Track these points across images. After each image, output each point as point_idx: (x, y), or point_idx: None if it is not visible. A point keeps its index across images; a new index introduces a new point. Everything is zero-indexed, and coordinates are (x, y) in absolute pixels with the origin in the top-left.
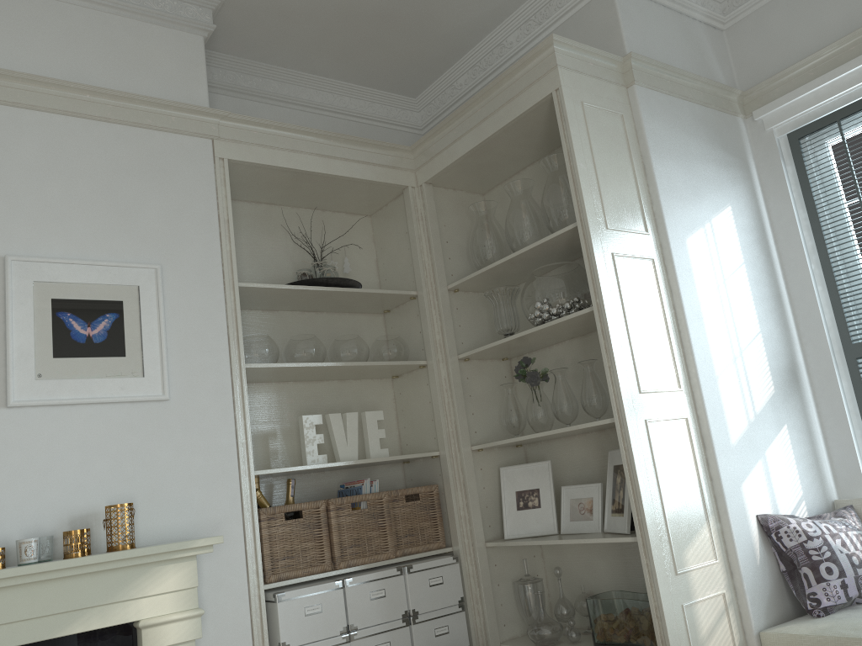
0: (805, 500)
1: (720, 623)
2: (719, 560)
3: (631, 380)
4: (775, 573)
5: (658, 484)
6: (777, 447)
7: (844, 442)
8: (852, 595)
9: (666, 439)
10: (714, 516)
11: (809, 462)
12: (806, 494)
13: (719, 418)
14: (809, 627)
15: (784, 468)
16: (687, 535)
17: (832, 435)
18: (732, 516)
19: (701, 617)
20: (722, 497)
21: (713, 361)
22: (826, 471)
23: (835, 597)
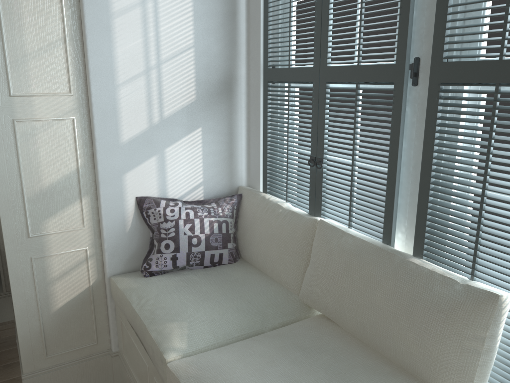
0: (204, 186)
1: (77, 268)
2: (87, 227)
3: (0, 85)
4: (147, 237)
5: (20, 171)
6: (182, 146)
7: (256, 146)
8: (179, 265)
9: (41, 136)
10: (90, 196)
11: (221, 157)
12: (208, 181)
13: (109, 121)
14: (128, 284)
15: (185, 161)
16: (51, 209)
17: (253, 138)
18: (105, 197)
19: (55, 265)
20: (97, 183)
21: (116, 71)
22: (240, 164)
23: (162, 265)
